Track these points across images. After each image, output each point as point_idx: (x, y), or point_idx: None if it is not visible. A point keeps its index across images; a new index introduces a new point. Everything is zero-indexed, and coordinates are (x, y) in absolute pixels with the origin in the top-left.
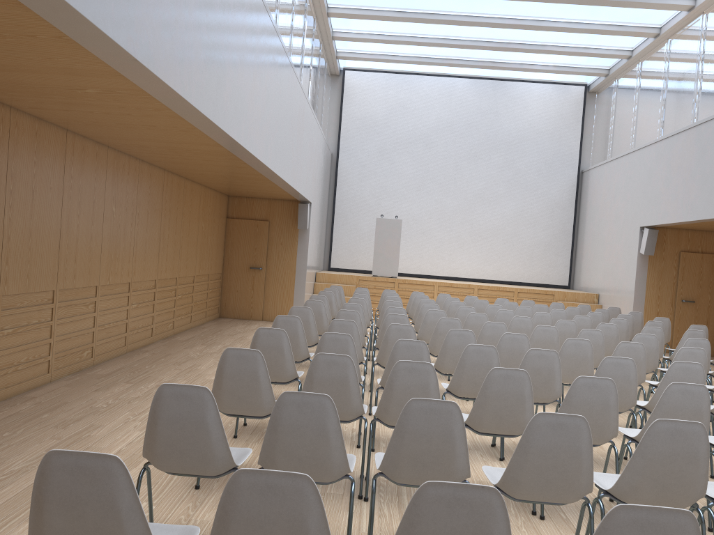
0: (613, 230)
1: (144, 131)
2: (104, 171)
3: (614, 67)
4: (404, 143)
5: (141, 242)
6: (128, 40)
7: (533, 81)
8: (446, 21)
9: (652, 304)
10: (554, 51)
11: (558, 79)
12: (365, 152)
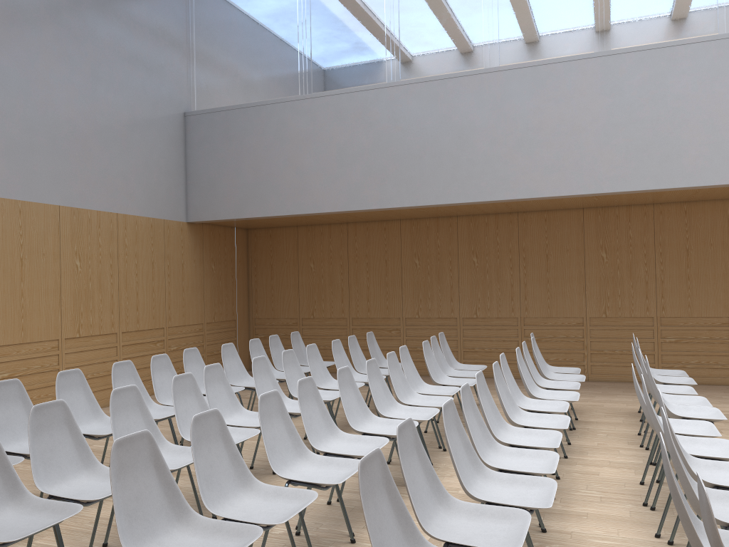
0: None
1: (721, 192)
2: None
3: None
4: None
5: None
6: (505, 194)
7: None
8: None
9: None
10: None
11: None
12: None
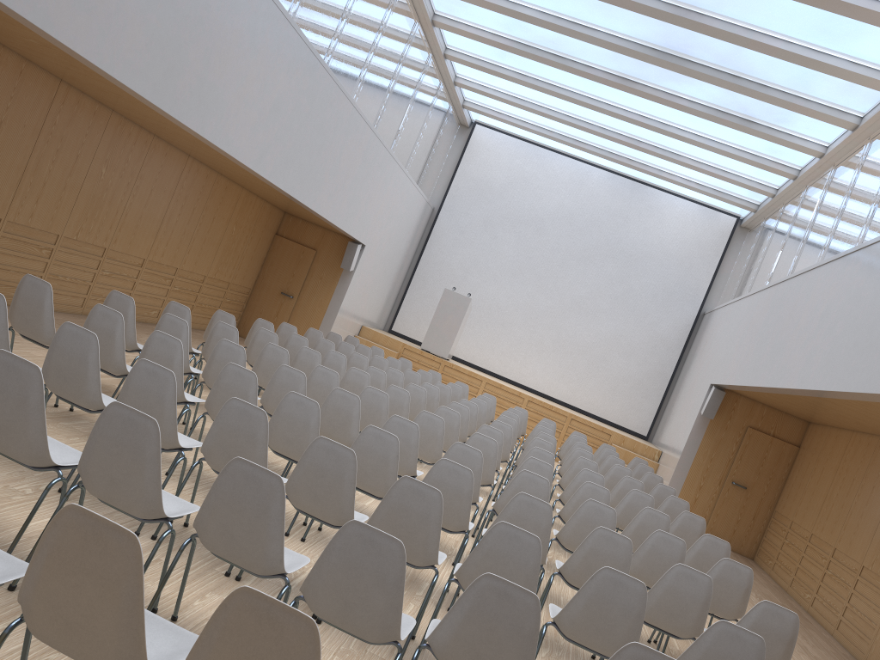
0: (695, 384)
1: (119, 99)
2: (101, 132)
3: (762, 204)
4: (513, 221)
5: (134, 215)
6: (15, 1)
7: (678, 196)
8: (566, 97)
9: (698, 475)
10: (689, 165)
11: (706, 200)
12: (468, 217)
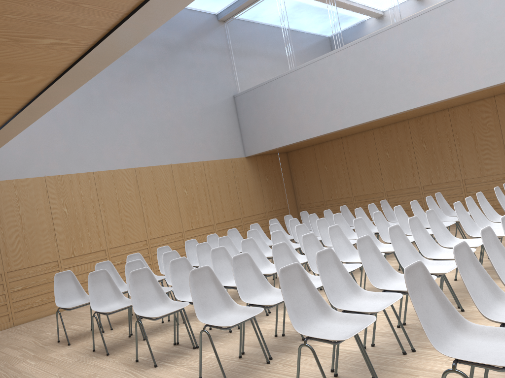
0: None
1: None
2: None
3: None
4: None
5: None
6: (416, 104)
7: None
8: None
9: None
10: None
11: None
12: None
